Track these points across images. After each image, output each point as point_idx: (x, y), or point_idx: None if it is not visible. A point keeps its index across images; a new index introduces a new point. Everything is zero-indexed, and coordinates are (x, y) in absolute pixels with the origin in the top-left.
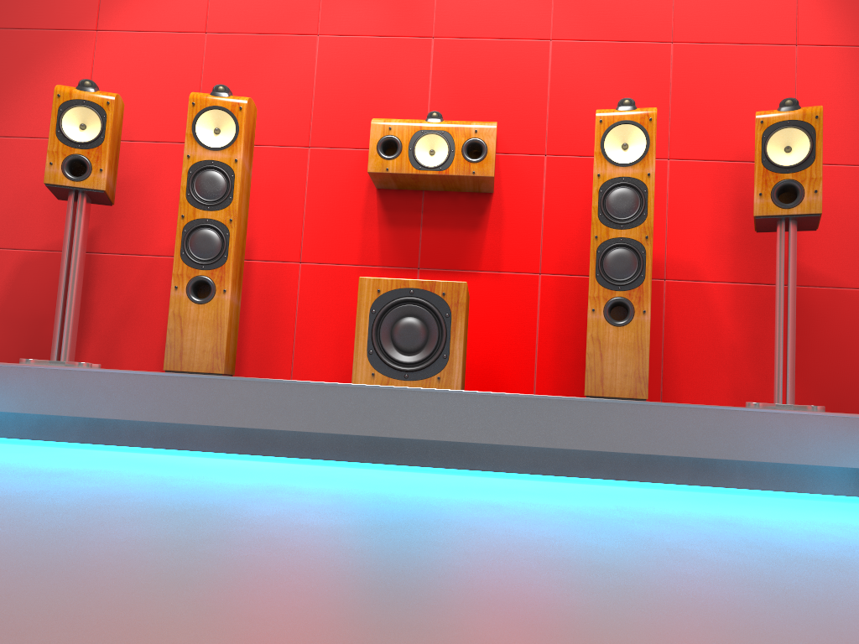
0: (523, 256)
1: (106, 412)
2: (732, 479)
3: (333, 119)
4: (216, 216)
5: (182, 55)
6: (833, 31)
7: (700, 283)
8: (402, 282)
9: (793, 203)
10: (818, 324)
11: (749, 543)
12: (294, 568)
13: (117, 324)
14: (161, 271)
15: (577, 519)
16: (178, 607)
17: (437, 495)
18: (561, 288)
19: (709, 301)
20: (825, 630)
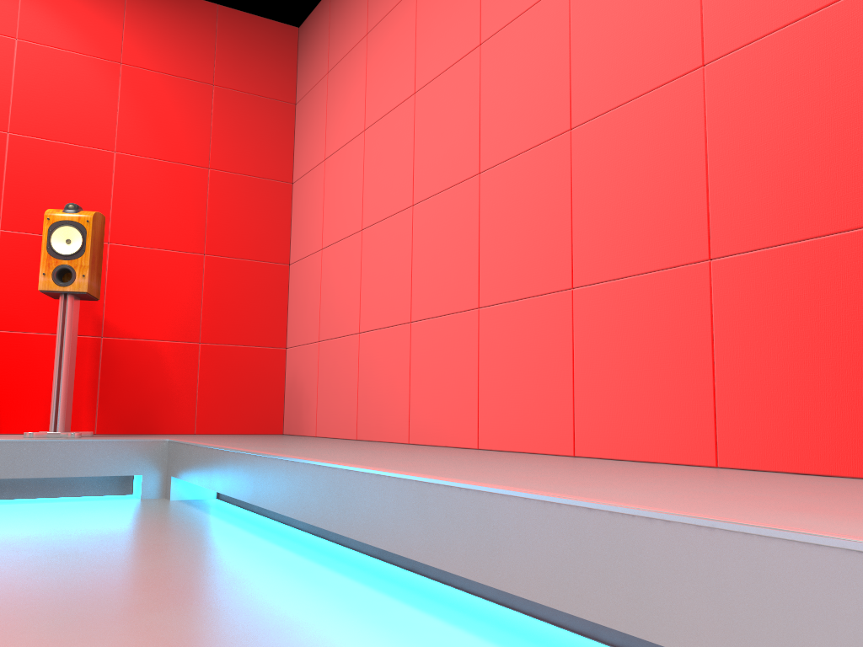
0: None
1: None
2: (2, 492)
3: None
4: None
5: None
6: (144, 146)
7: (24, 334)
8: None
9: (68, 283)
10: (120, 367)
11: None
12: None
13: None
14: None
15: None
16: None
17: None
18: None
19: (30, 348)
20: None
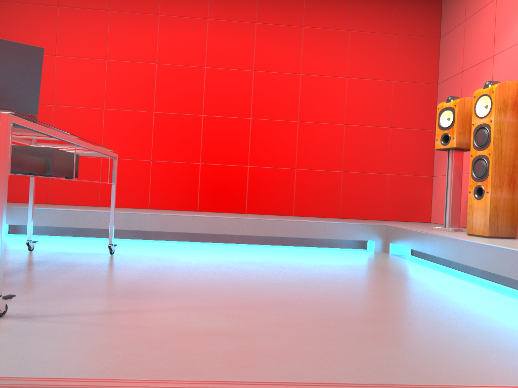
0: None
1: (429, 251)
2: None
3: None
4: (484, 153)
5: None
6: None
7: None
8: None
9: None
10: None
11: (422, 346)
12: (260, 291)
13: None
14: None
15: (423, 321)
16: (217, 286)
17: (439, 303)
18: None
19: None
20: (252, 331)
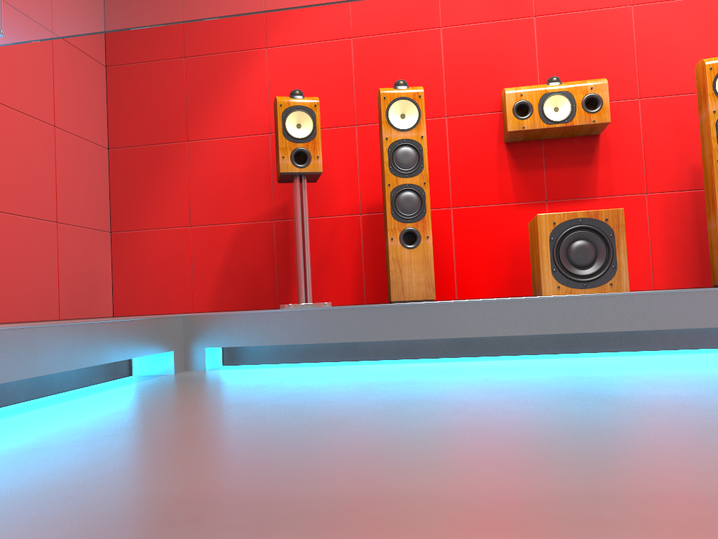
0: (630, 181)
1: (371, 336)
2: None
3: (462, 92)
4: (413, 181)
5: (335, 58)
6: None
7: None
8: (571, 214)
9: None
10: None
11: None
12: None
13: (315, 271)
14: (343, 227)
15: None
16: None
17: (682, 369)
18: (665, 202)
19: None
20: None
